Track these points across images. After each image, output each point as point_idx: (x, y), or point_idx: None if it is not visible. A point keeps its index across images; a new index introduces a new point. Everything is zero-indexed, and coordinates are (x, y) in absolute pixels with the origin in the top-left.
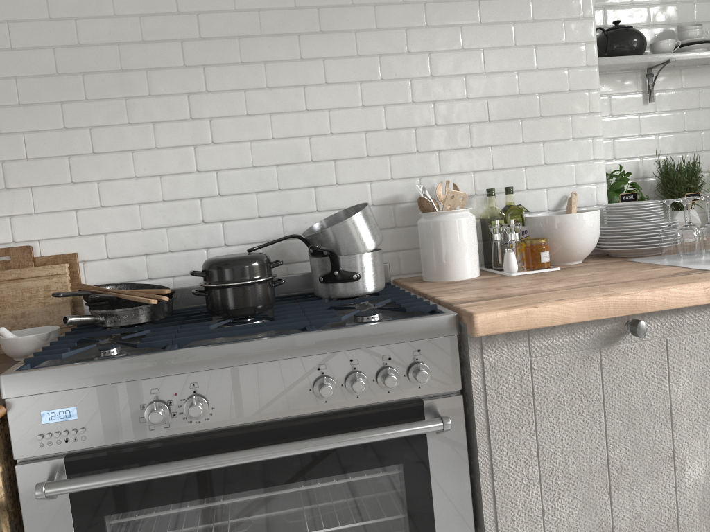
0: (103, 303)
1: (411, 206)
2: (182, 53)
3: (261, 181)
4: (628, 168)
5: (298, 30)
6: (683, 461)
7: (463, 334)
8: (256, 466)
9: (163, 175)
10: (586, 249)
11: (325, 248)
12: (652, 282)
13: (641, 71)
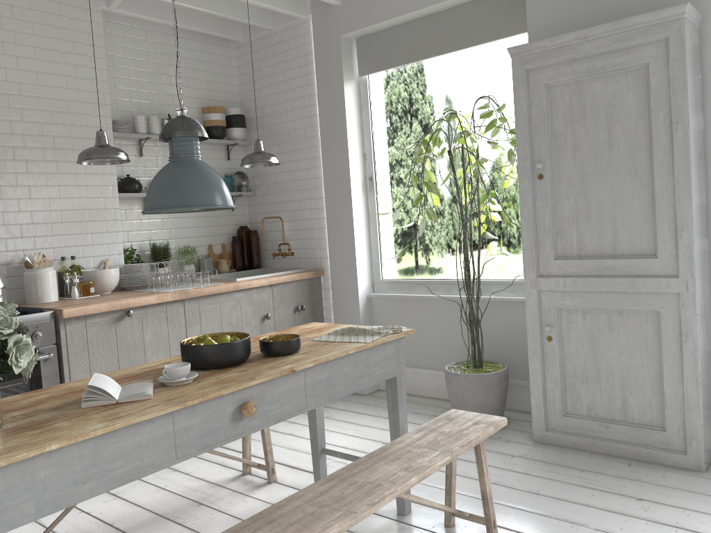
0: None
1: (18, 265)
2: None
3: None
4: (136, 246)
5: None
6: None
7: (57, 319)
8: None
9: None
10: (112, 286)
11: None
12: (137, 296)
13: (141, 198)
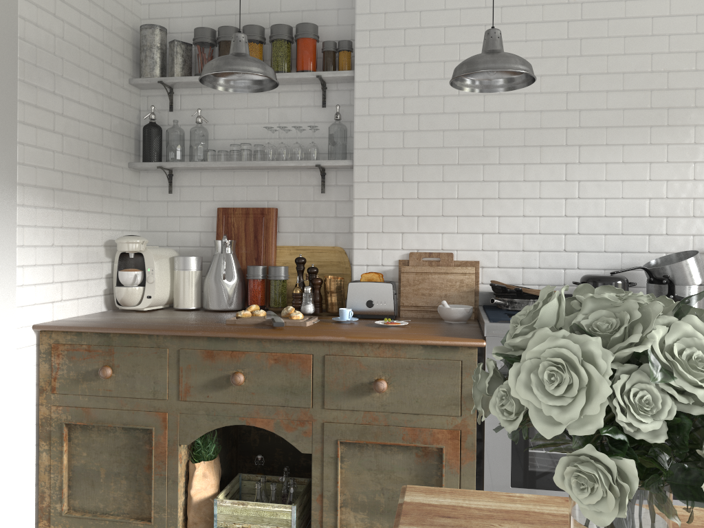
0: (512, 294)
1: None
2: (565, 136)
3: (609, 227)
4: None
5: (650, 124)
6: None
7: None
8: None
9: (541, 216)
10: None
11: (670, 278)
12: None
13: None
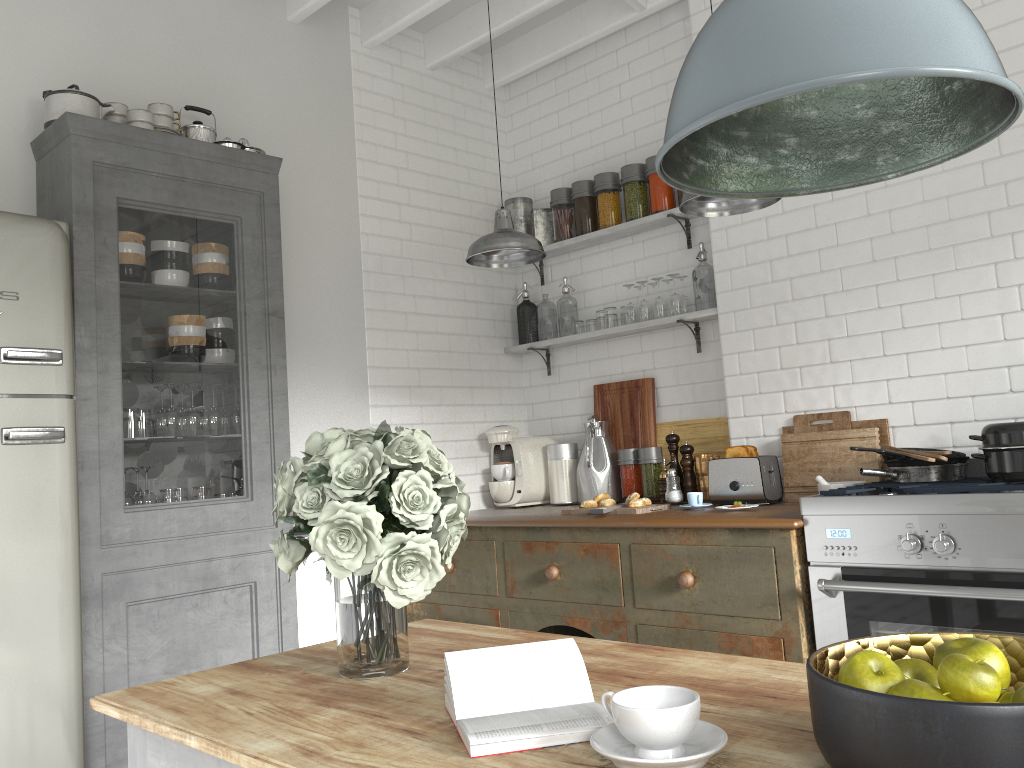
0: (894, 460)
1: None
2: (988, 225)
3: None
4: None
5: None
6: None
7: None
8: (999, 609)
9: (968, 345)
10: None
11: None
12: None
13: None
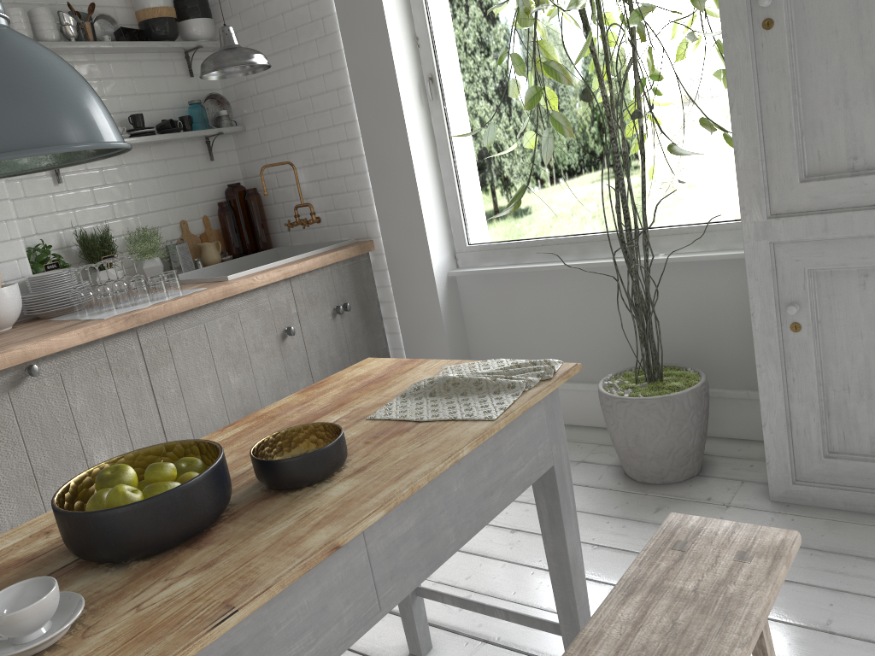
0: None
1: None
2: None
3: None
4: (52, 240)
5: None
6: (92, 454)
7: None
8: None
9: None
10: (10, 317)
11: None
12: (45, 336)
13: None
